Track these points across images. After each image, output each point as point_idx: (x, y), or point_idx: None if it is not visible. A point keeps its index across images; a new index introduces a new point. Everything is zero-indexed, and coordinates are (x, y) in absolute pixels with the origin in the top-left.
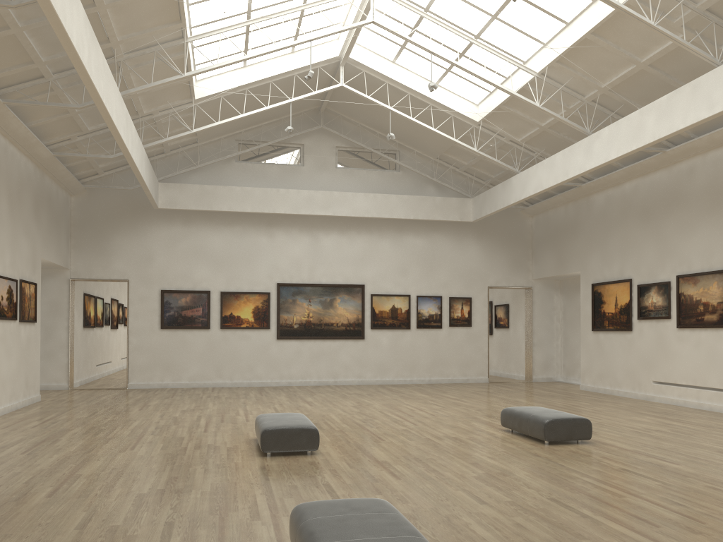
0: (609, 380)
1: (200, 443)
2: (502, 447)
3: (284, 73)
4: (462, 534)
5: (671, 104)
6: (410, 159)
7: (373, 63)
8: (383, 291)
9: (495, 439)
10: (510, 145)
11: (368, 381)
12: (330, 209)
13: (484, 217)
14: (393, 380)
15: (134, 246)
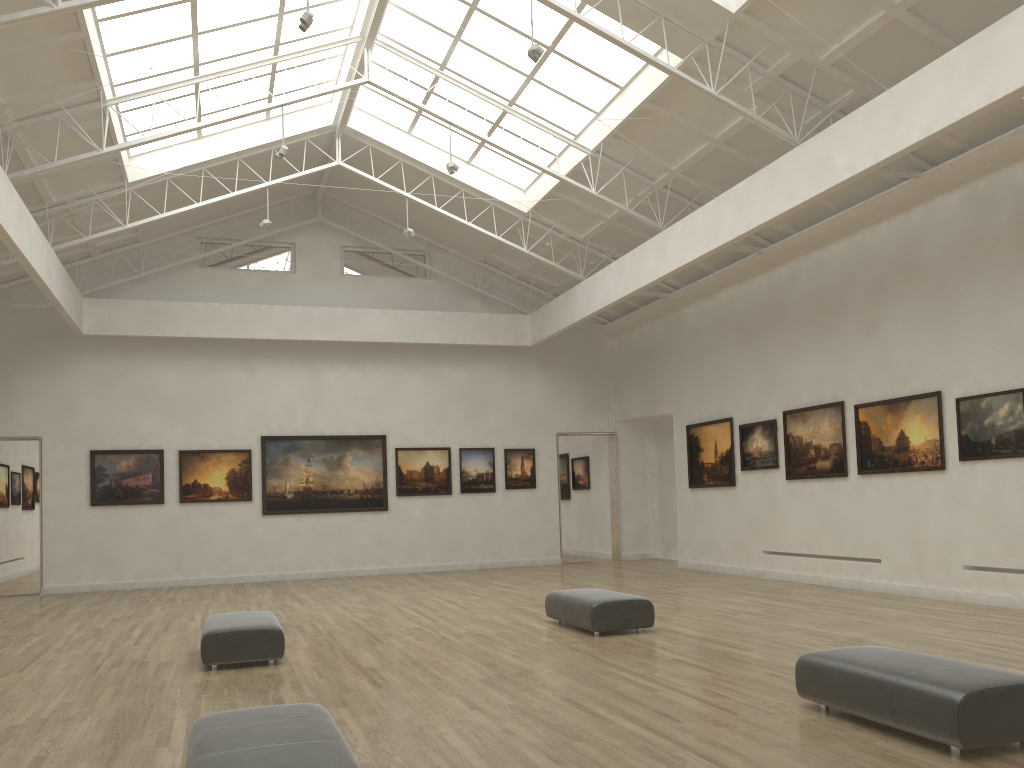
0: (712, 553)
1: (122, 659)
2: (536, 642)
3: (256, 146)
4: (430, 746)
5: (749, 192)
6: (445, 263)
7: (380, 134)
8: (412, 443)
9: (532, 633)
10: (572, 244)
11: (394, 569)
12: (334, 333)
13: (544, 339)
14: (430, 565)
15: (49, 389)
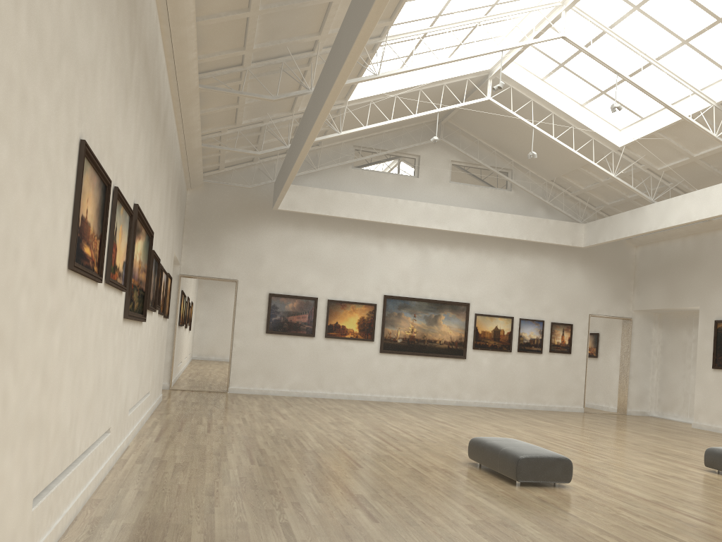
0: None
1: (419, 464)
2: None
3: (435, 81)
4: None
5: None
6: (522, 179)
7: (522, 79)
8: (487, 311)
9: (719, 481)
10: (643, 173)
11: (466, 402)
12: (446, 224)
13: (600, 243)
14: (491, 403)
15: (245, 246)
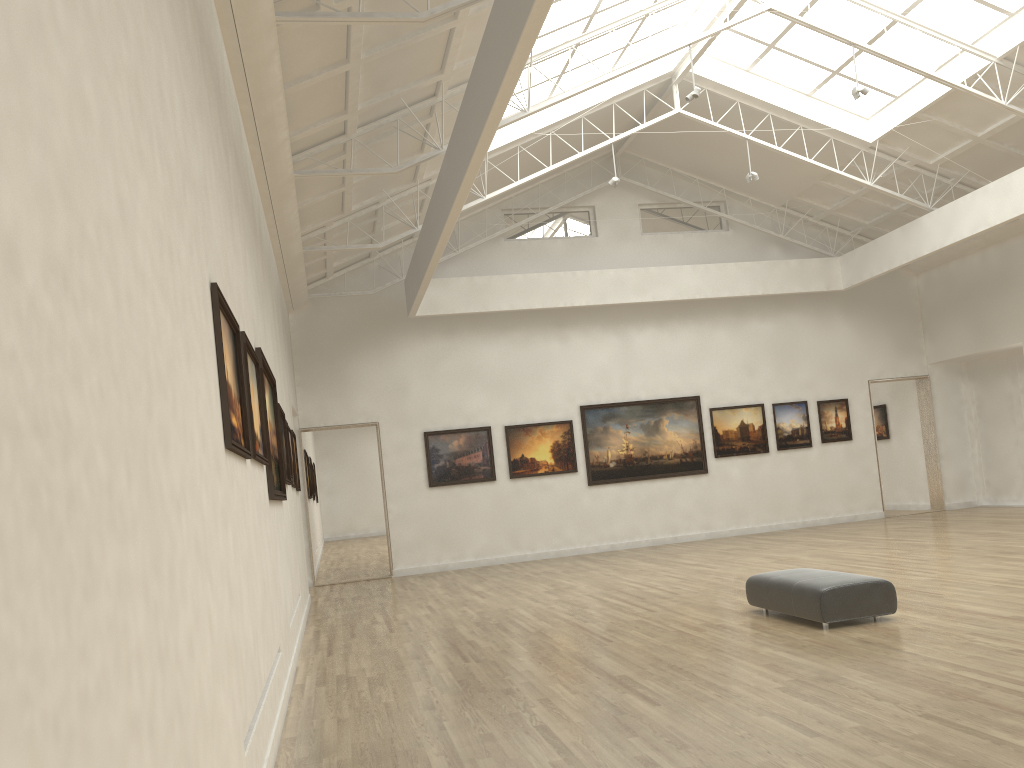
0: None
1: (685, 624)
2: None
3: (601, 102)
4: None
5: None
6: (741, 212)
7: (719, 75)
8: (725, 402)
9: None
10: (911, 172)
11: (719, 533)
12: (648, 293)
13: (866, 280)
14: (754, 527)
15: (380, 374)
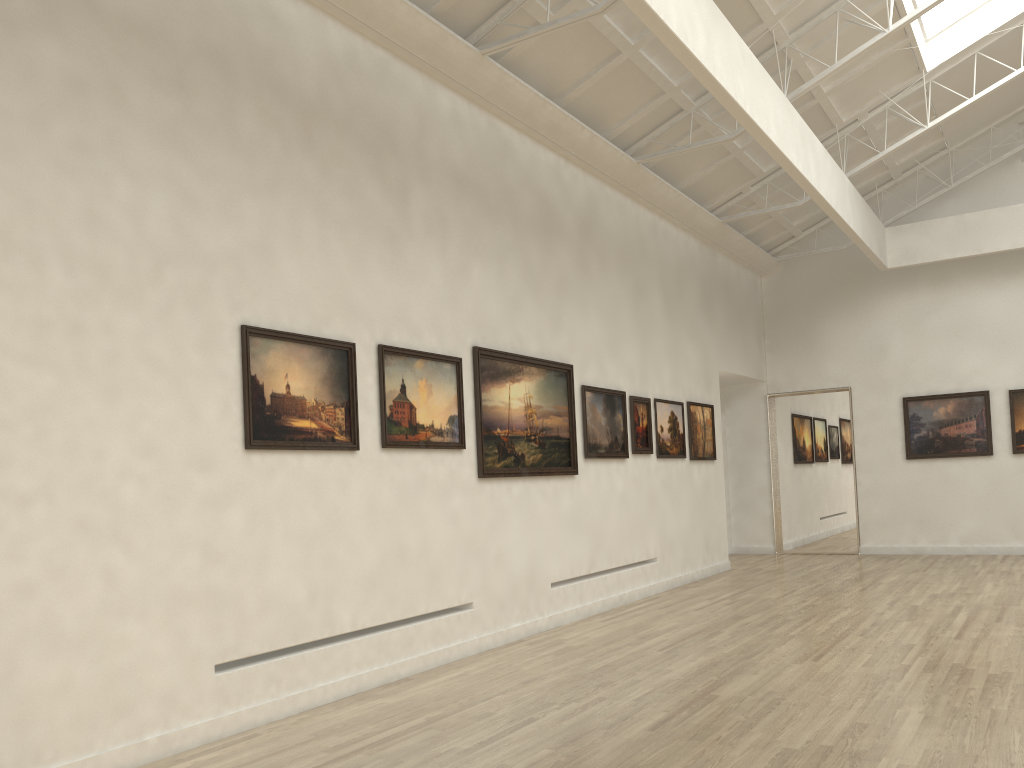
0: None
1: (937, 660)
2: None
3: None
4: None
5: None
6: None
7: None
8: None
9: None
10: None
11: None
12: None
13: None
14: None
15: (855, 335)
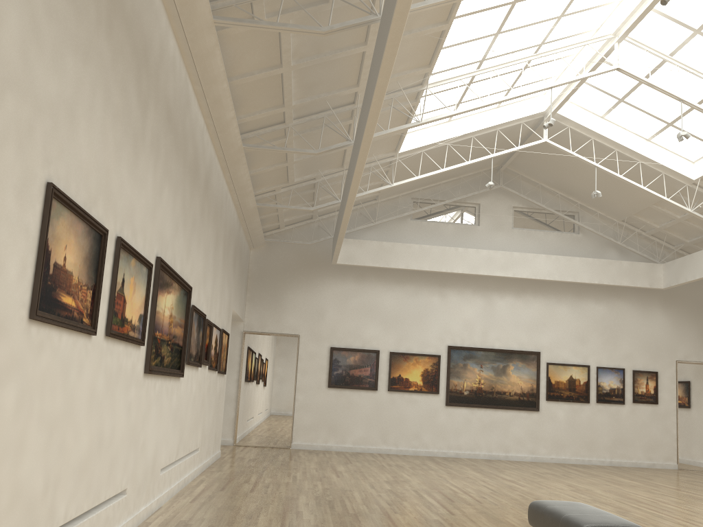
0: None
1: None
2: None
3: (488, 127)
4: None
5: None
6: (590, 221)
7: (580, 118)
8: (559, 359)
9: None
10: None
11: (542, 458)
12: (510, 271)
13: (681, 283)
14: (570, 458)
15: (306, 301)
